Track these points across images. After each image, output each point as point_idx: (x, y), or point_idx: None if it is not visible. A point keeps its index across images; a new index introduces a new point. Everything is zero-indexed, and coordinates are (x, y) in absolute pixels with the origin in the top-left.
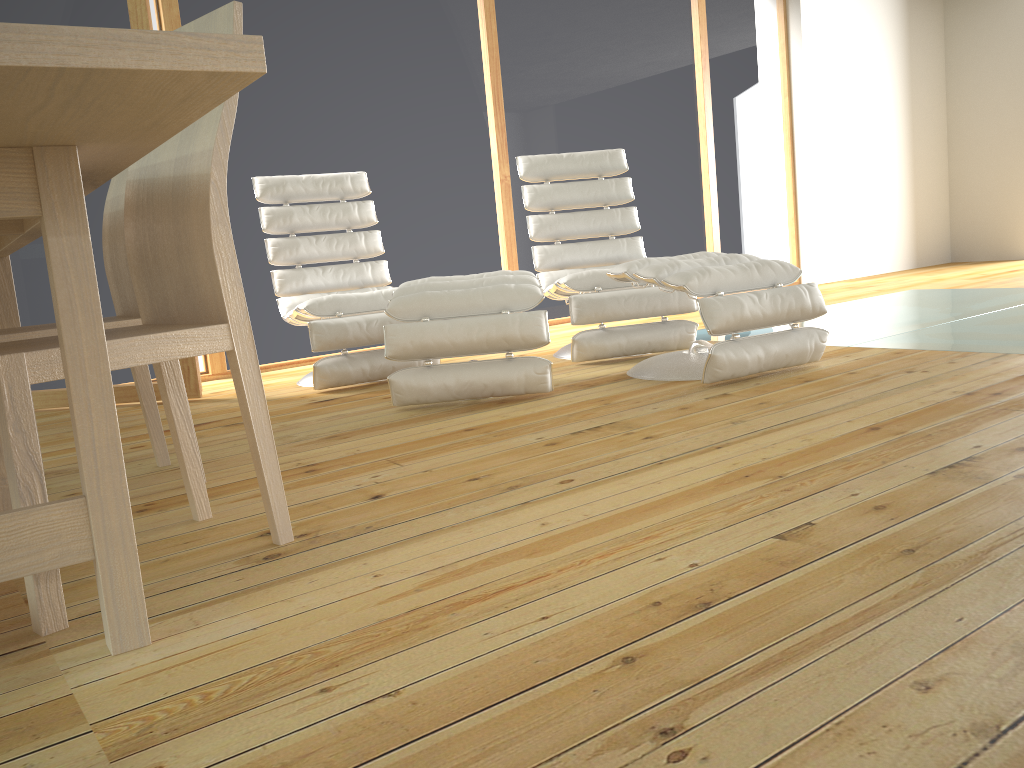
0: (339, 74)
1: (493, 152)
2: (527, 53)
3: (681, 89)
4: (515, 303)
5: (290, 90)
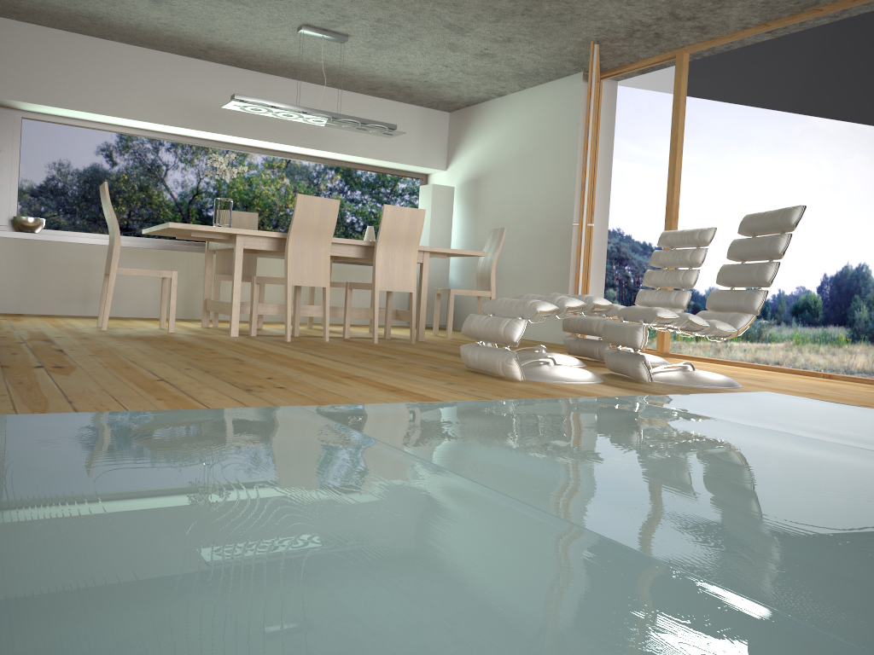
0: (771, 151)
1: None
2: None
3: None
4: None
5: (734, 169)
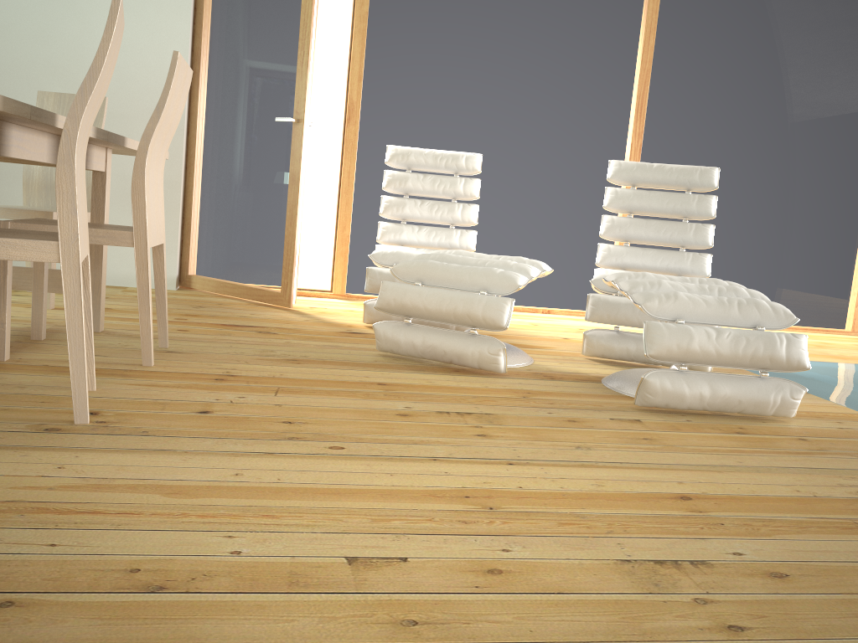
0: (492, 70)
1: (626, 154)
2: (682, 69)
3: (856, 120)
4: (494, 286)
5: (446, 79)
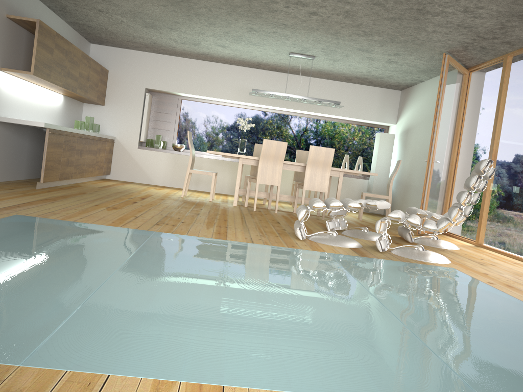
0: None
1: None
2: None
3: None
4: None
5: None
